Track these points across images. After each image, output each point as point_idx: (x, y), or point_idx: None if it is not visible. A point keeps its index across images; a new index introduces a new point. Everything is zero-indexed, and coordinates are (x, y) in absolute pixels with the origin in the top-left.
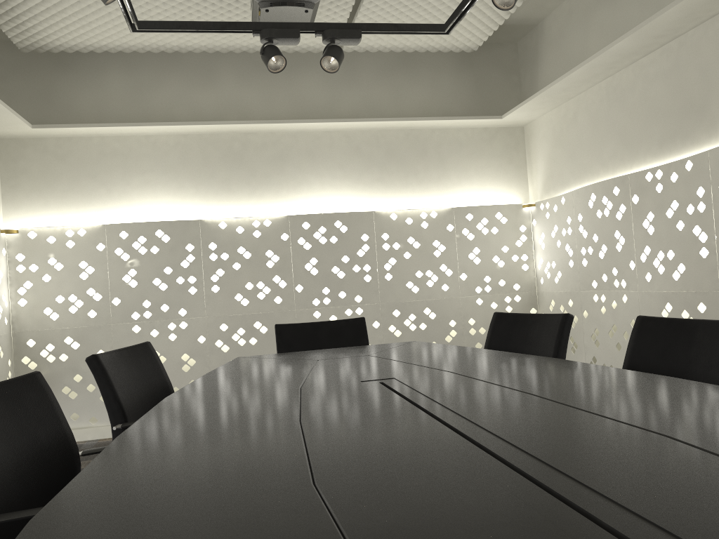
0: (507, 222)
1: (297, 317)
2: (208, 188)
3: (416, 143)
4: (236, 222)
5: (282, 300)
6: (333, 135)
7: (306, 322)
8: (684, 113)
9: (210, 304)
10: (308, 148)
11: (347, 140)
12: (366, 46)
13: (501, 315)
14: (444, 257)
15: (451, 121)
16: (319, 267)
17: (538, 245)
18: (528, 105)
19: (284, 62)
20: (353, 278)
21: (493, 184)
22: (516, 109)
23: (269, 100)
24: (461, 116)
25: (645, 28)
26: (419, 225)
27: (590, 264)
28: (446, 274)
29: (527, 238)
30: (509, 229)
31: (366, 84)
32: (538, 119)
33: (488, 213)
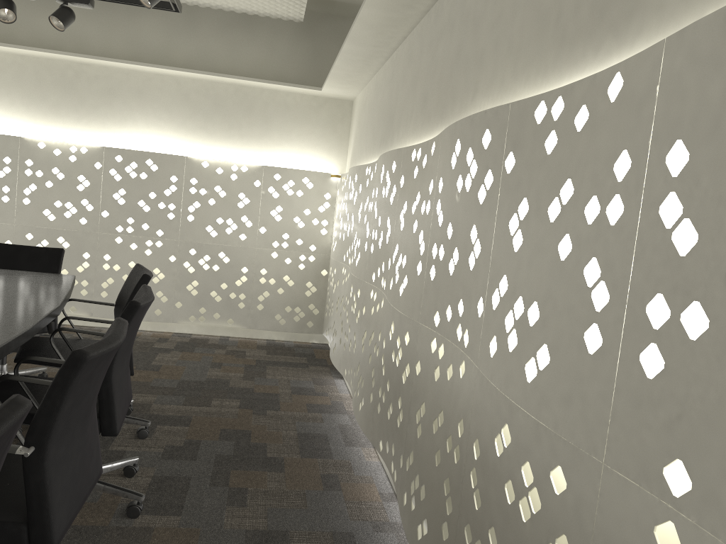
0: (313, 188)
1: (99, 239)
2: (37, 109)
3: (244, 99)
4: (55, 144)
5: (87, 222)
6: (164, 79)
7: (107, 245)
8: (389, 120)
9: (20, 214)
10: (139, 87)
11: (177, 85)
12: (191, 1)
13: (137, 267)
14: (246, 210)
15: (273, 85)
16: (127, 198)
17: (336, 214)
18: (331, 83)
19: (14, 15)
20: (157, 214)
21: (314, 150)
22: (324, 84)
23: (107, 35)
24: (281, 82)
25: (353, 37)
26: (228, 176)
27: (345, 239)
28: (246, 225)
29: (331, 205)
30: (314, 194)
31: (205, 36)
32: (357, 97)
33: (295, 176)
